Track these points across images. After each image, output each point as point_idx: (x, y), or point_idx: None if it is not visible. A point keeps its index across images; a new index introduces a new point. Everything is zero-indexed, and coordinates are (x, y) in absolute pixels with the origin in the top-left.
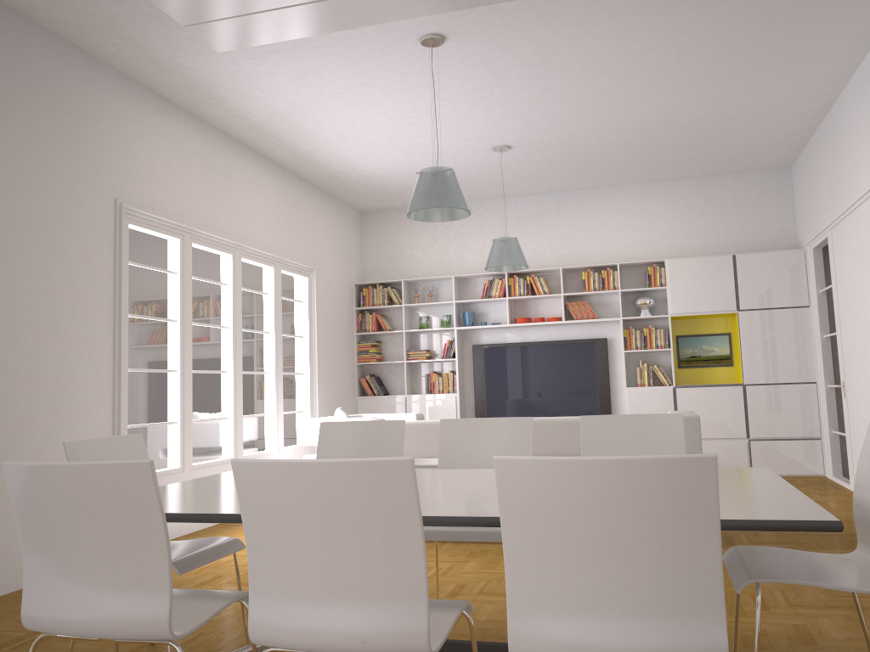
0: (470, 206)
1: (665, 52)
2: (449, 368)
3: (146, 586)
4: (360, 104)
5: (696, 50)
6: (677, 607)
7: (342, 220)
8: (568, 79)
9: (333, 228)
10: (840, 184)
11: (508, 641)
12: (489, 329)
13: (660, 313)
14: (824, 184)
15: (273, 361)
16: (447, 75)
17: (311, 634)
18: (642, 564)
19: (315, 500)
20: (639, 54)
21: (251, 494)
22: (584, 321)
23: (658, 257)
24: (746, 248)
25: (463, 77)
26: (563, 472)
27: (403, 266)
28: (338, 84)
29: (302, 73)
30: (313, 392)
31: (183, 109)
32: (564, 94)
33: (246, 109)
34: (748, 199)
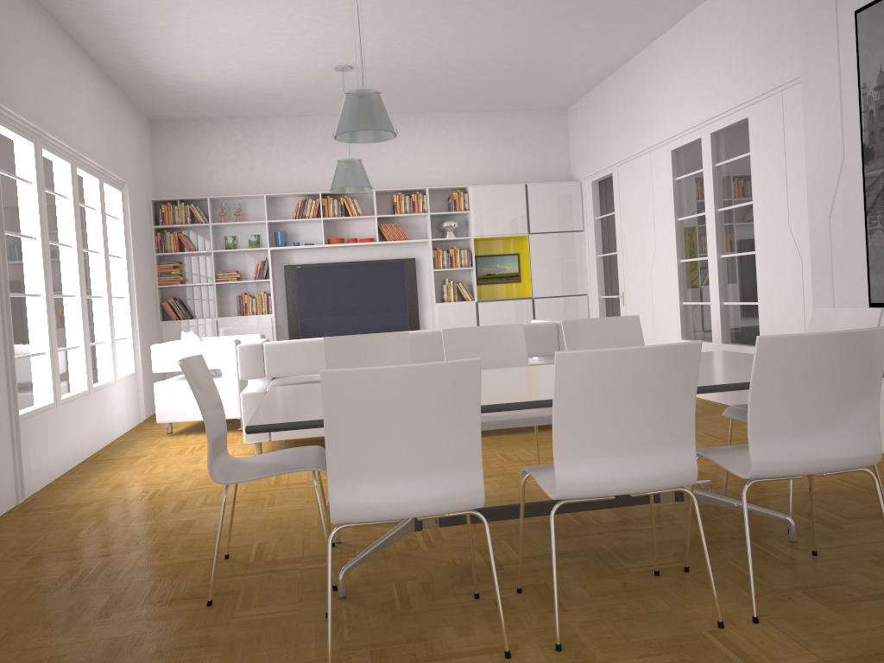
0: (275, 123)
1: (540, 0)
2: (259, 290)
3: (463, 466)
4: (235, 9)
5: (563, 2)
6: (857, 426)
7: (139, 128)
8: (448, 12)
9: (134, 137)
10: (632, 129)
11: (752, 464)
12: (300, 250)
13: (461, 235)
14: (611, 128)
15: (104, 284)
16: None
17: (617, 481)
18: (841, 401)
19: (629, 378)
20: None
21: (570, 379)
22: (398, 242)
23: (458, 184)
24: (531, 178)
25: None
26: (809, 343)
27: (203, 182)
28: None
29: None
30: (133, 317)
31: None
32: (434, 25)
33: None
34: (533, 135)
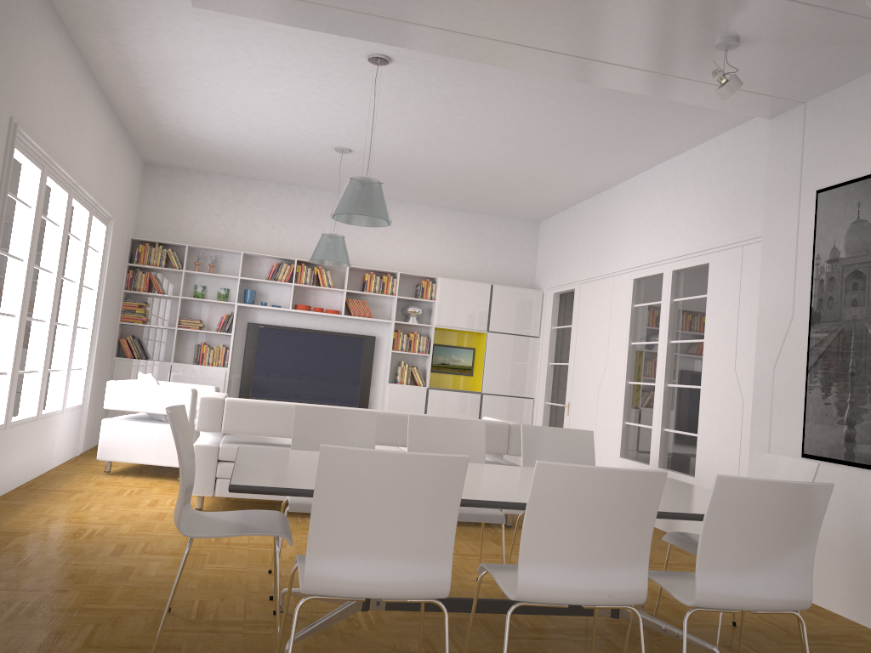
0: (265, 186)
1: (537, 125)
2: (218, 342)
3: (435, 555)
4: (257, 81)
5: (557, 131)
6: (793, 571)
7: (134, 169)
8: (452, 120)
9: (128, 177)
10: (600, 253)
11: (696, 593)
12: (266, 310)
13: (423, 322)
14: (580, 247)
15: (72, 313)
16: (361, 86)
17: (574, 591)
18: (782, 545)
19: (599, 495)
20: (518, 121)
21: (546, 488)
22: (362, 318)
23: (428, 273)
24: (497, 280)
25: (372, 92)
26: (761, 488)
27: (184, 229)
28: (256, 60)
29: (232, 41)
30: (91, 349)
31: (65, 27)
32: (437, 128)
33: (136, 48)
34: (505, 240)
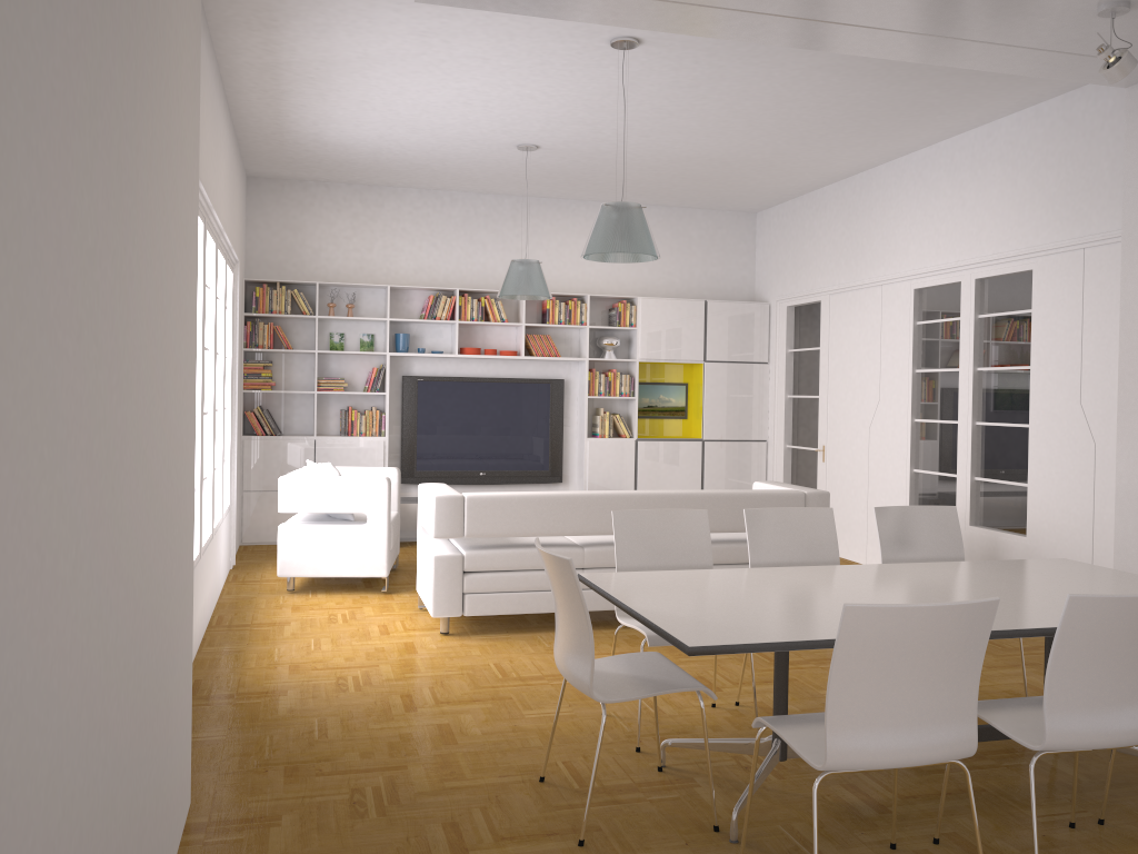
0: (405, 195)
1: (803, 105)
2: (367, 404)
3: (961, 712)
4: (445, 76)
5: (827, 110)
6: None
7: (242, 188)
8: (691, 105)
9: (240, 201)
10: (857, 255)
11: None
12: (424, 358)
13: (621, 356)
14: (824, 247)
15: (220, 394)
16: (586, 73)
17: (1108, 735)
18: None
19: (1136, 626)
20: (780, 102)
21: (1078, 623)
22: (547, 358)
23: (621, 291)
24: (708, 293)
25: (597, 79)
26: None
27: (307, 261)
28: (455, 52)
29: (432, 32)
30: (231, 434)
31: (208, 27)
32: (666, 116)
33: (295, 46)
34: (715, 240)
